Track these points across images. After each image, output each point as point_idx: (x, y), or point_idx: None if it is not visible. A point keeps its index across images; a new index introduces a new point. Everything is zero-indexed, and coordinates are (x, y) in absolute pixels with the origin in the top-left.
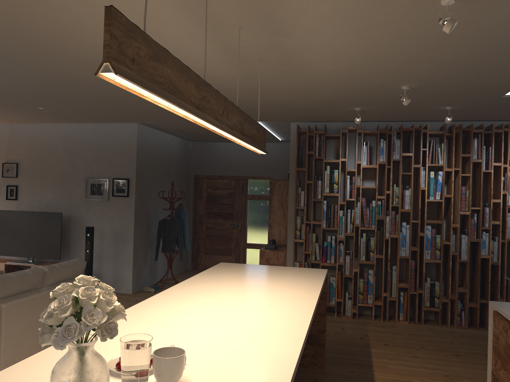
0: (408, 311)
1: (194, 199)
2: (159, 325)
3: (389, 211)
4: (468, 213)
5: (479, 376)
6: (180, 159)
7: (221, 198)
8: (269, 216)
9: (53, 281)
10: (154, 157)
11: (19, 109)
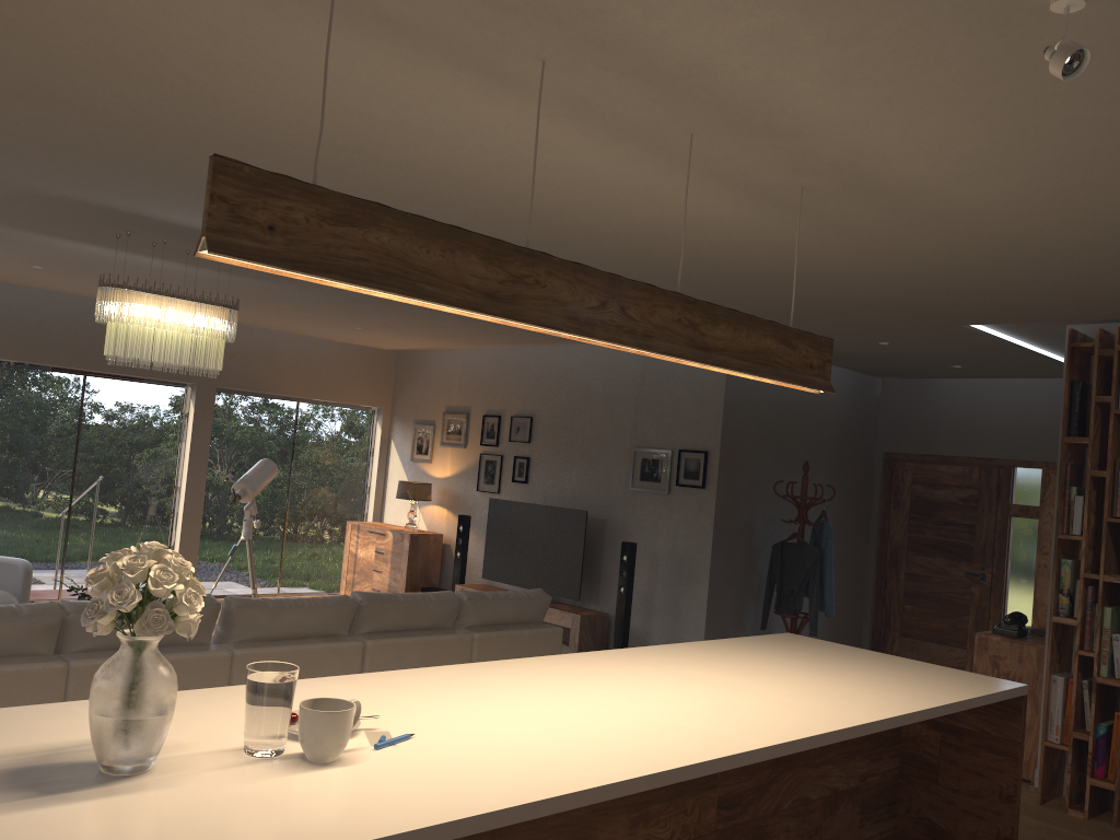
0: None
1: (882, 507)
2: (463, 693)
3: None
4: None
5: None
6: (846, 416)
7: (946, 508)
8: None
9: (476, 621)
10: (771, 410)
11: None
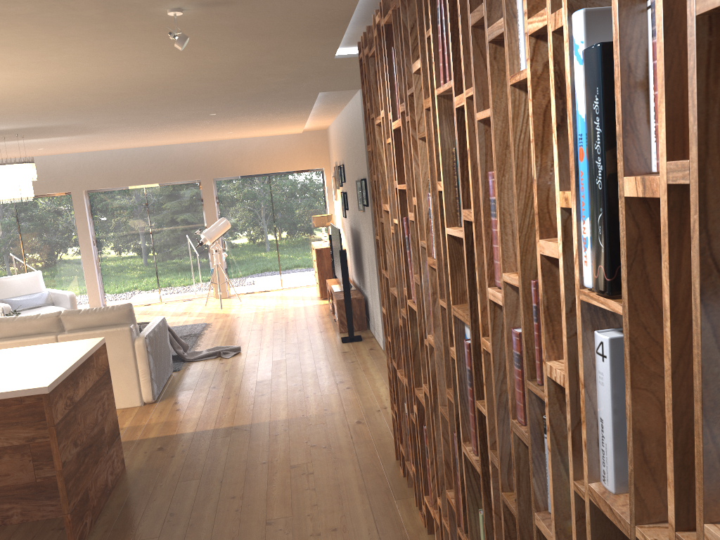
0: None
1: None
2: None
3: None
4: (499, 301)
5: None
6: None
7: None
8: None
9: (71, 327)
10: None
11: (219, 117)
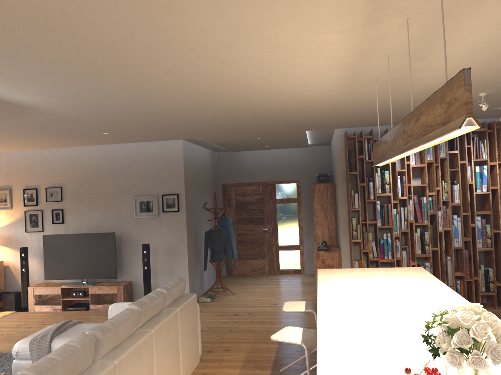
0: (466, 297)
1: (223, 207)
2: (372, 335)
3: (439, 205)
4: None
5: None
6: (211, 170)
7: (250, 204)
8: (299, 217)
9: (170, 302)
10: (195, 171)
11: (81, 135)
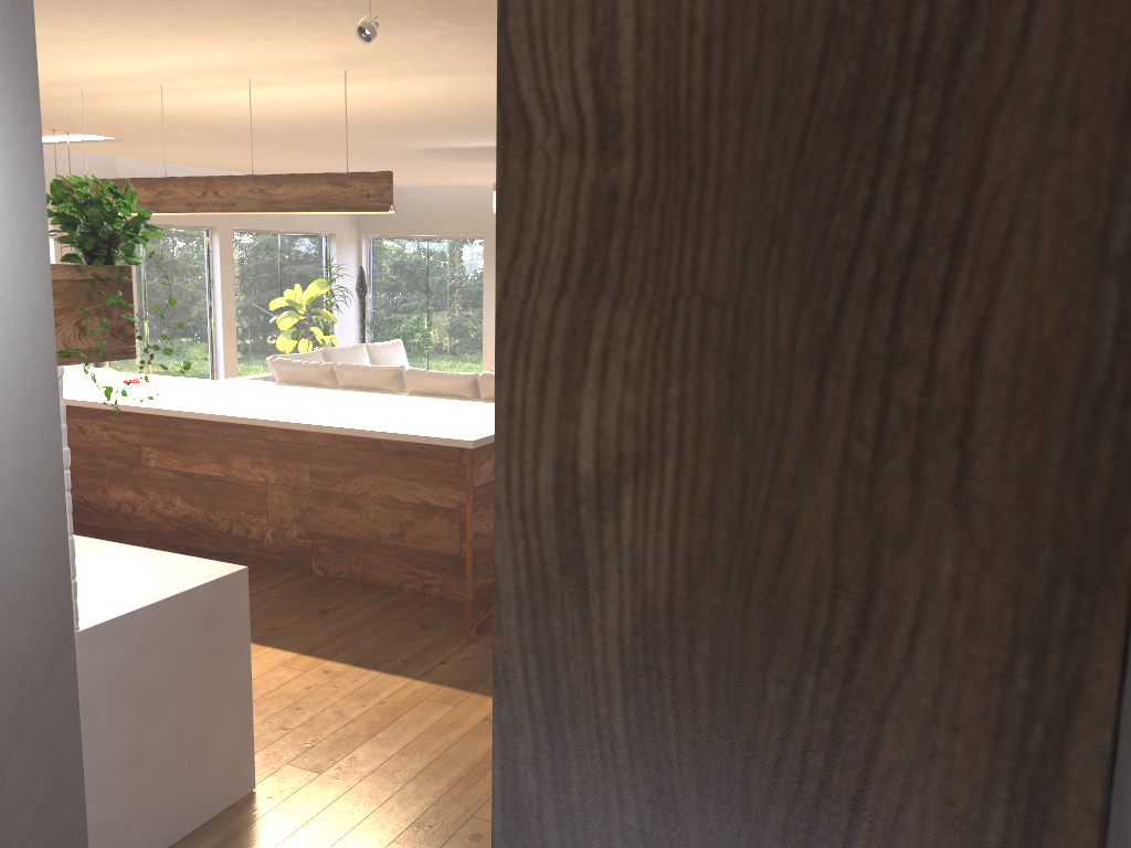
0: None
1: None
2: (224, 389)
3: None
4: None
5: (312, 808)
6: None
7: None
8: None
9: None
10: None
11: None
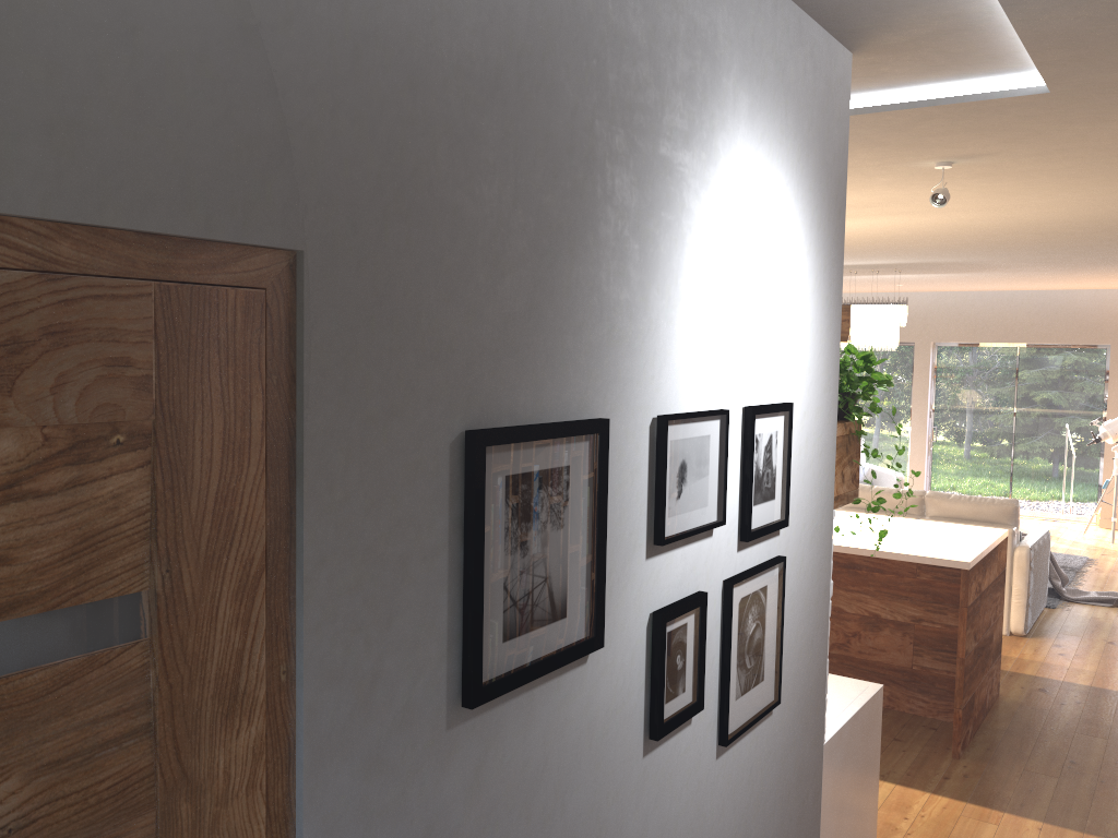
0: None
1: None
2: None
3: None
4: None
5: None
6: None
7: None
8: None
9: (935, 513)
10: None
11: None
